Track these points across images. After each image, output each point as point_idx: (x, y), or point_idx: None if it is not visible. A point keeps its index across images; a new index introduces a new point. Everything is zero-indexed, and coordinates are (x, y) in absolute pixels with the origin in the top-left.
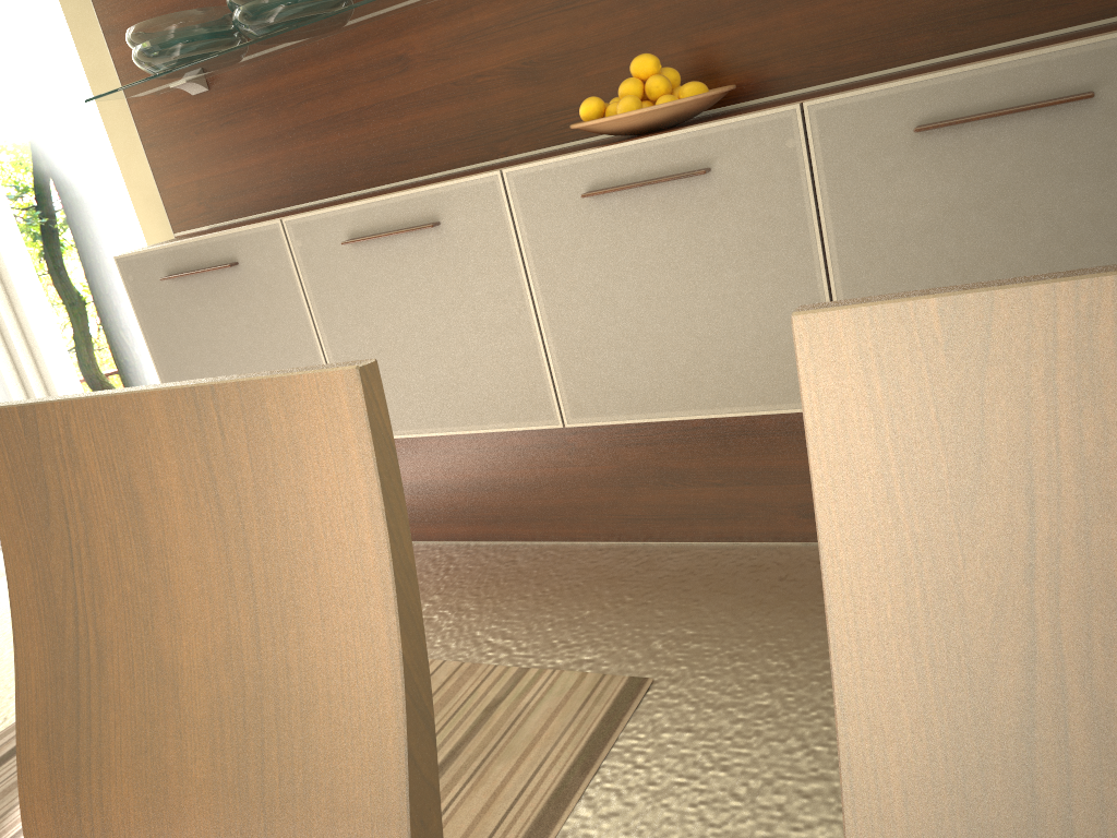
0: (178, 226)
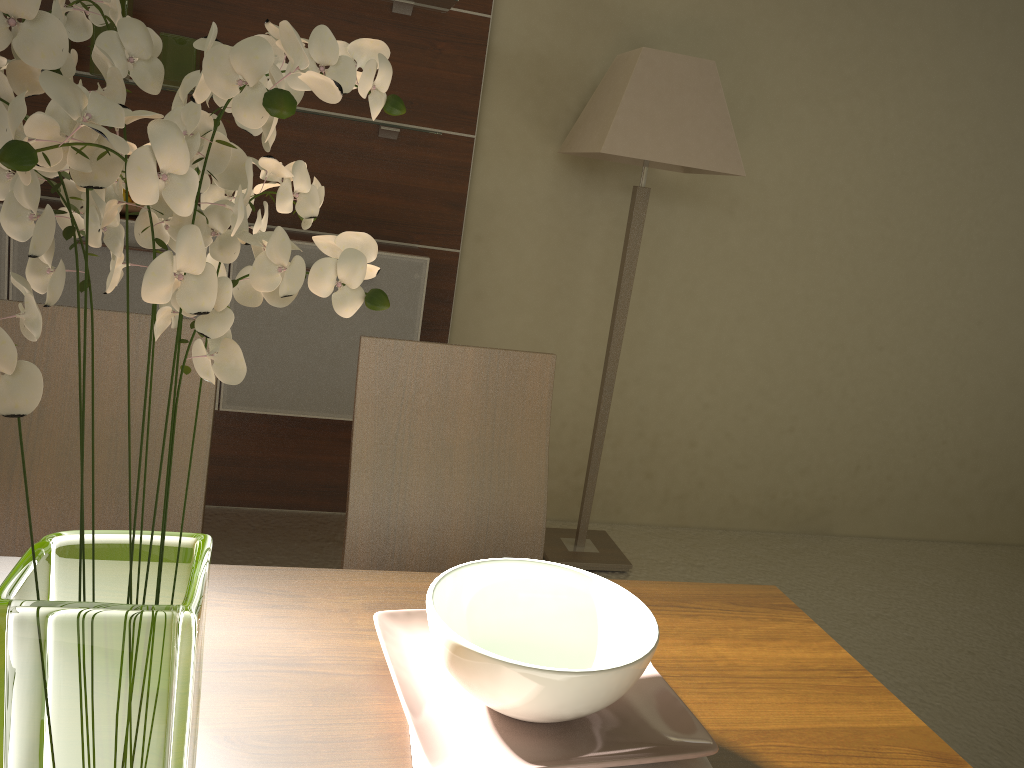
0: None
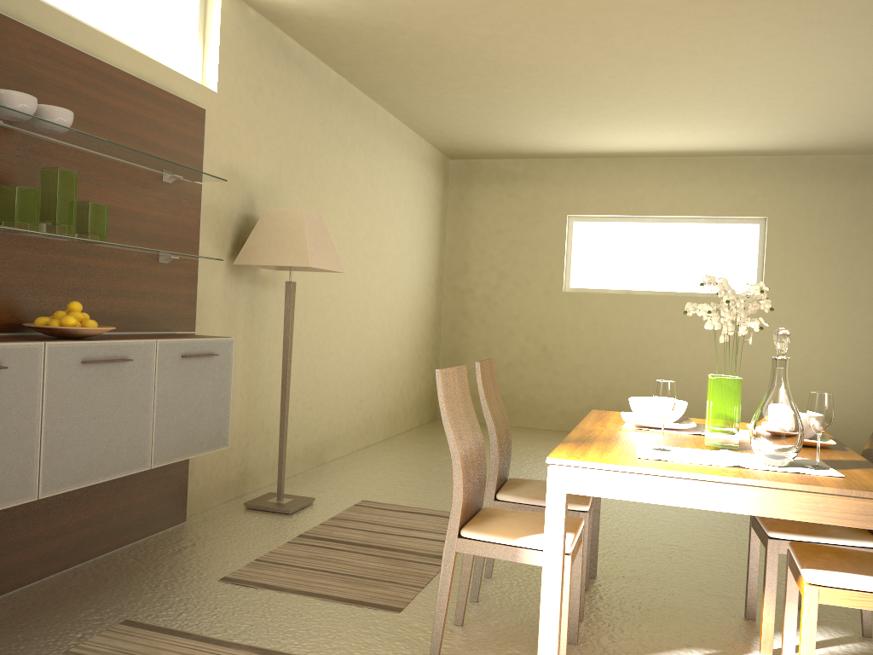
0: None
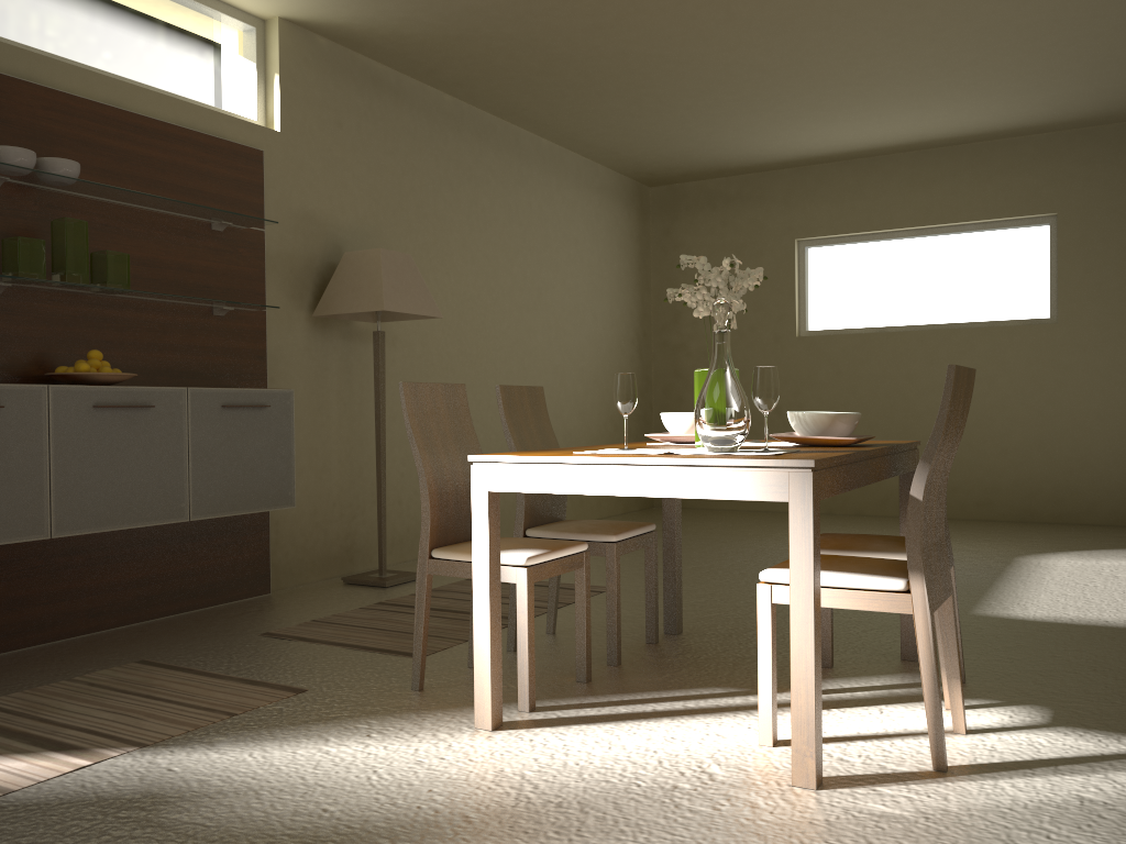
0: None
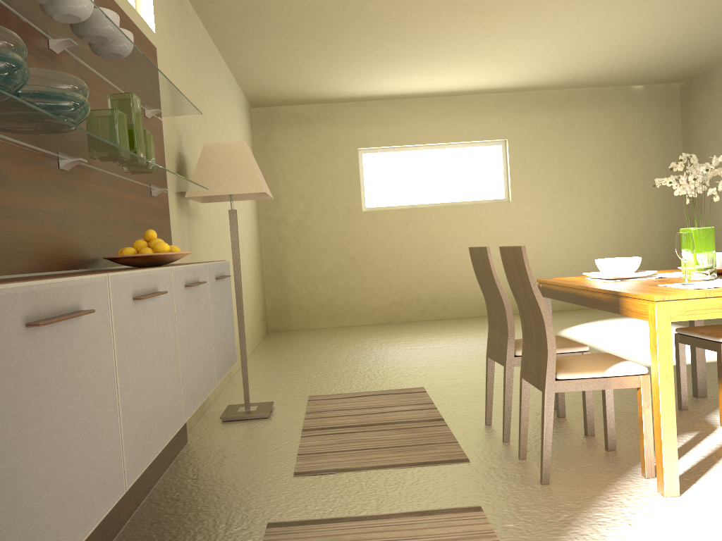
0: None
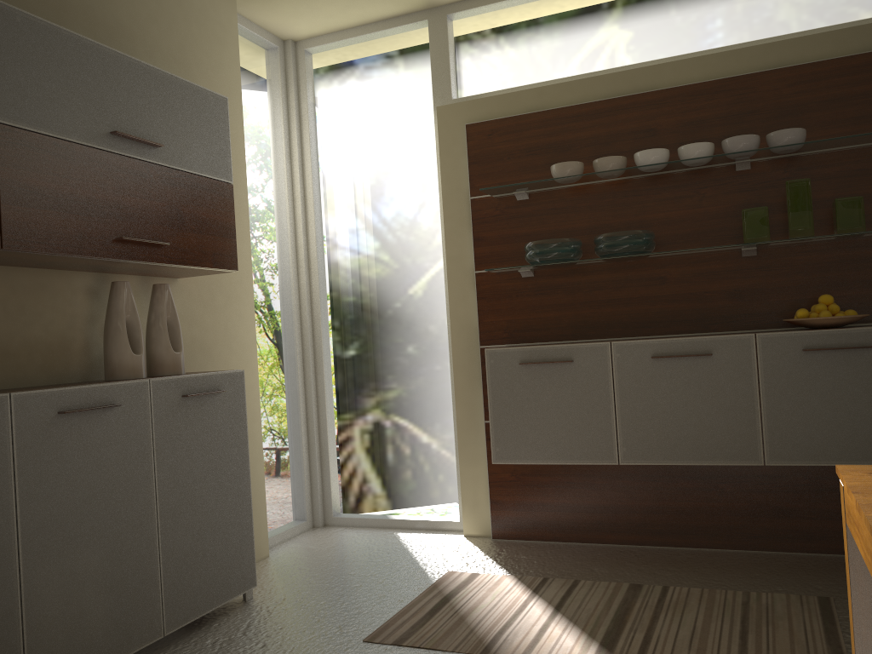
0: (484, 342)
